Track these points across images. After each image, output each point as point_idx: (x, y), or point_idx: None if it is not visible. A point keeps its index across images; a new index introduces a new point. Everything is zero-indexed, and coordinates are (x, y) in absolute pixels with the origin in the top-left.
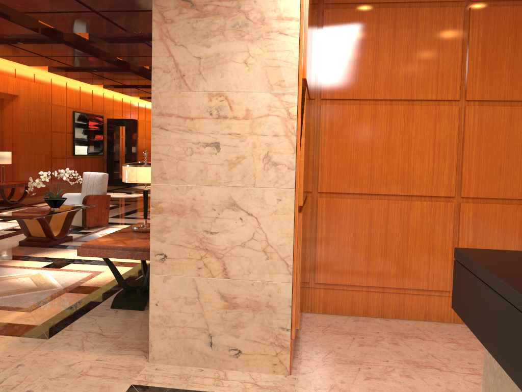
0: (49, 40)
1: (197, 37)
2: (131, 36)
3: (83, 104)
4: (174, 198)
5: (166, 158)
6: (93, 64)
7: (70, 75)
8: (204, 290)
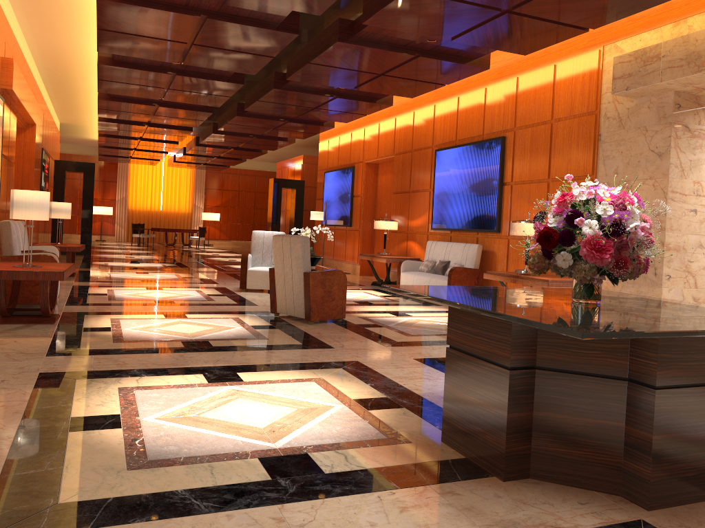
0: (226, 78)
1: (690, 148)
2: (324, 89)
3: (43, 139)
4: (675, 241)
5: (673, 217)
6: (197, 102)
7: (112, 106)
8: (686, 296)
